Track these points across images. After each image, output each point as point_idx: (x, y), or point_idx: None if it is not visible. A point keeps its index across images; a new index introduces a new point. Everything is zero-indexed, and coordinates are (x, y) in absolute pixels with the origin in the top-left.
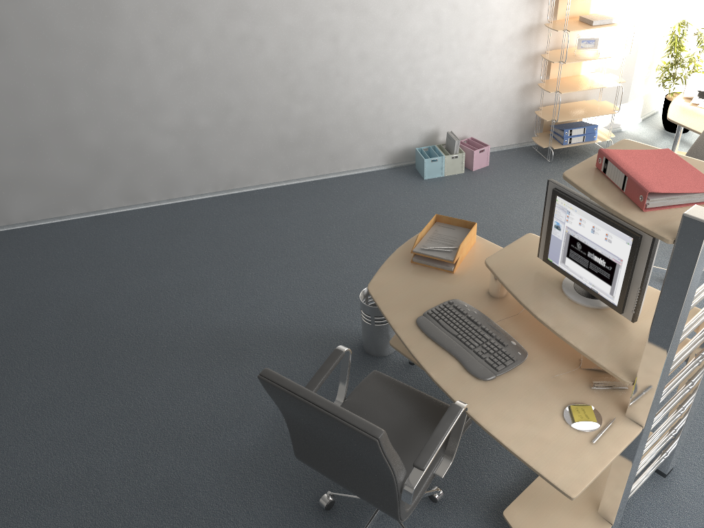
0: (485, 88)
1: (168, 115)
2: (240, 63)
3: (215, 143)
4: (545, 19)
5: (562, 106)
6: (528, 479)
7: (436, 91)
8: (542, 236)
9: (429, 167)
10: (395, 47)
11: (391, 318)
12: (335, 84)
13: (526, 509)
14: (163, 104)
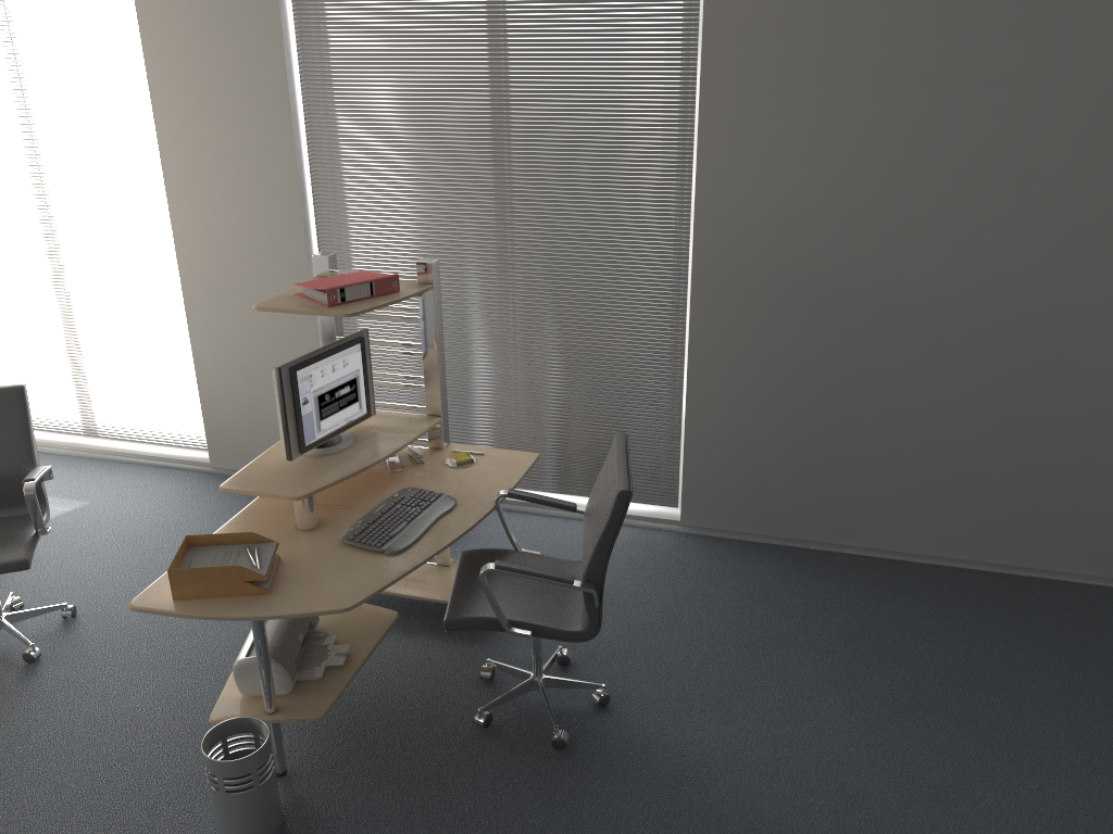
0: None
1: None
2: None
3: None
4: None
5: None
6: (421, 632)
7: None
8: (290, 433)
9: None
10: None
11: (401, 571)
12: None
13: None
14: None
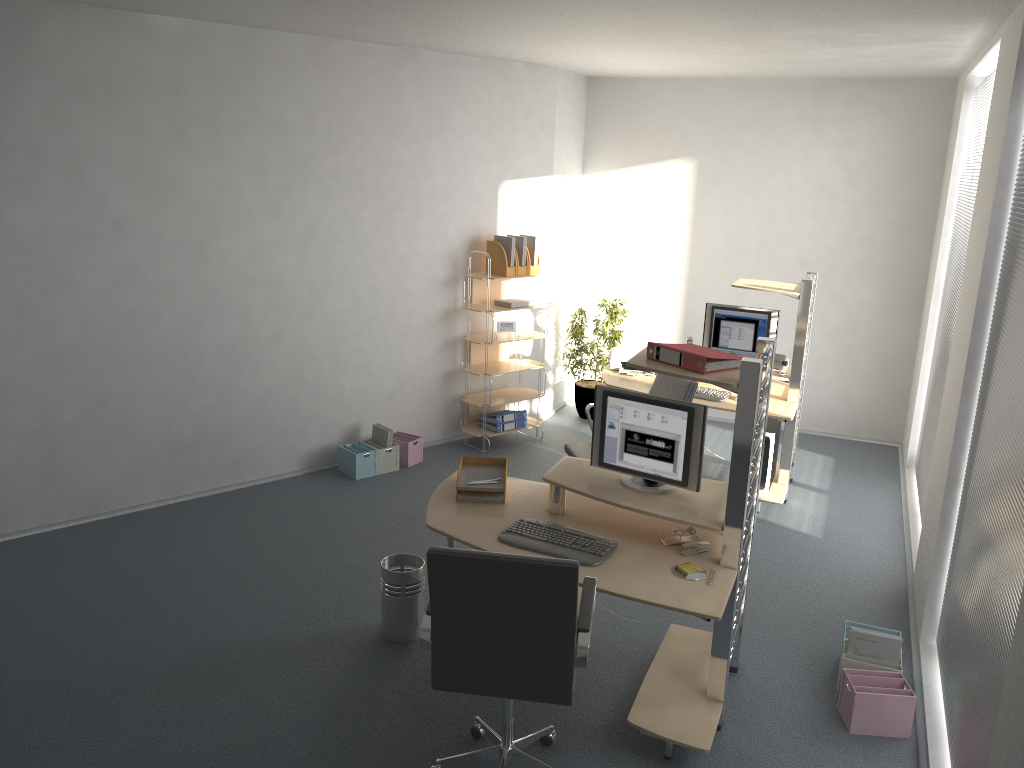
0: (407, 375)
1: (16, 409)
2: (127, 342)
3: (80, 448)
4: (460, 303)
5: (487, 394)
6: (625, 704)
7: (357, 378)
8: (594, 442)
9: (361, 464)
10: (312, 327)
11: (472, 541)
12: (244, 369)
13: (647, 711)
14: (12, 395)
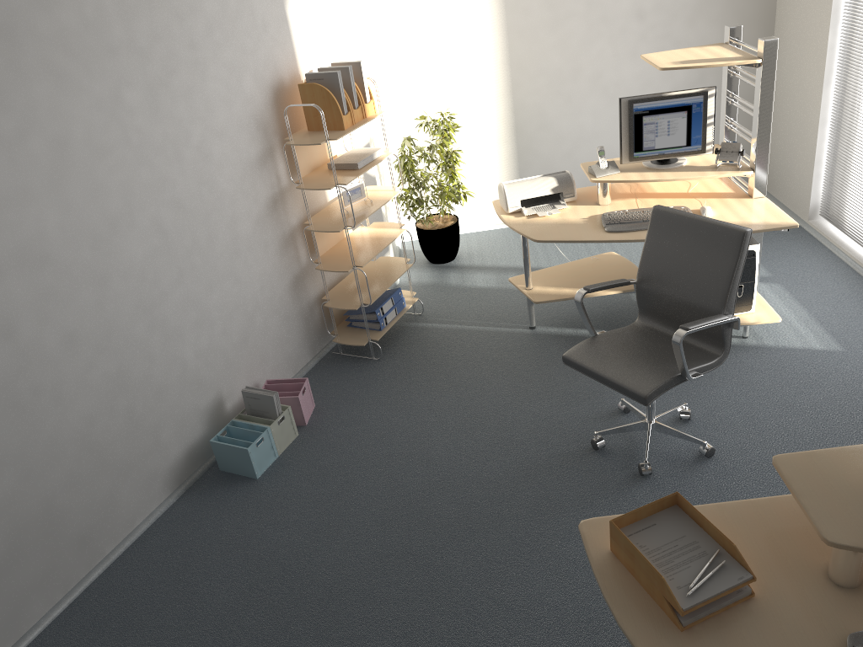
0: (254, 303)
1: None
2: None
3: None
4: (285, 182)
5: (347, 284)
6: None
7: (198, 338)
8: None
9: (257, 456)
10: (116, 299)
11: None
12: (40, 411)
13: None
14: None
